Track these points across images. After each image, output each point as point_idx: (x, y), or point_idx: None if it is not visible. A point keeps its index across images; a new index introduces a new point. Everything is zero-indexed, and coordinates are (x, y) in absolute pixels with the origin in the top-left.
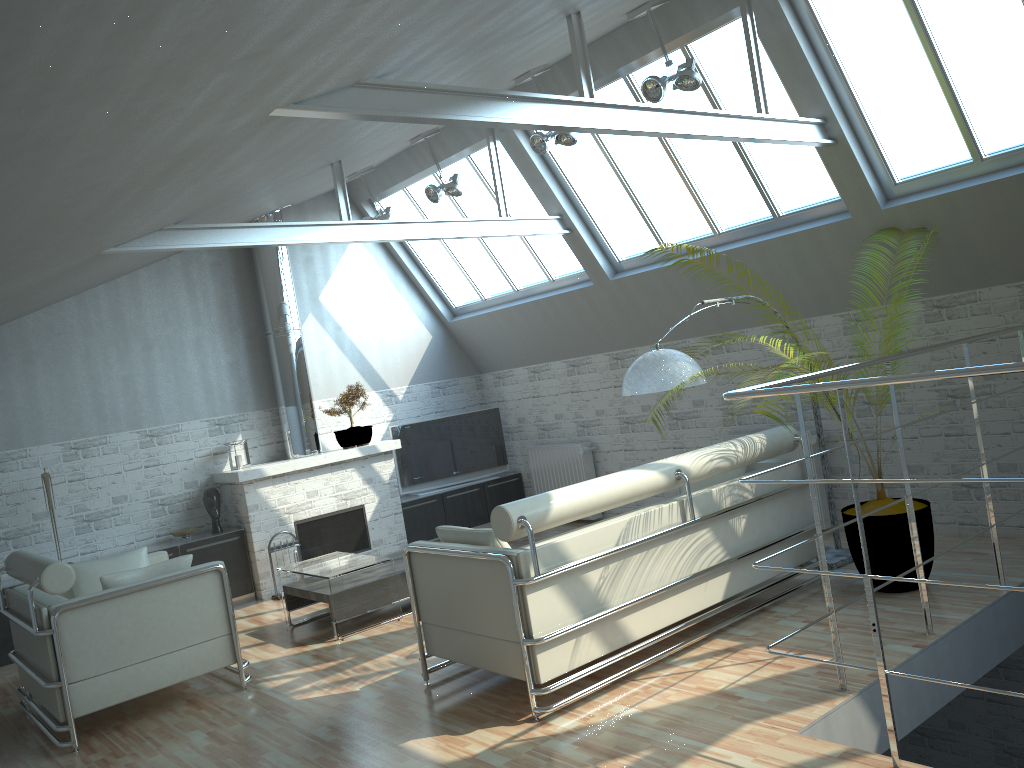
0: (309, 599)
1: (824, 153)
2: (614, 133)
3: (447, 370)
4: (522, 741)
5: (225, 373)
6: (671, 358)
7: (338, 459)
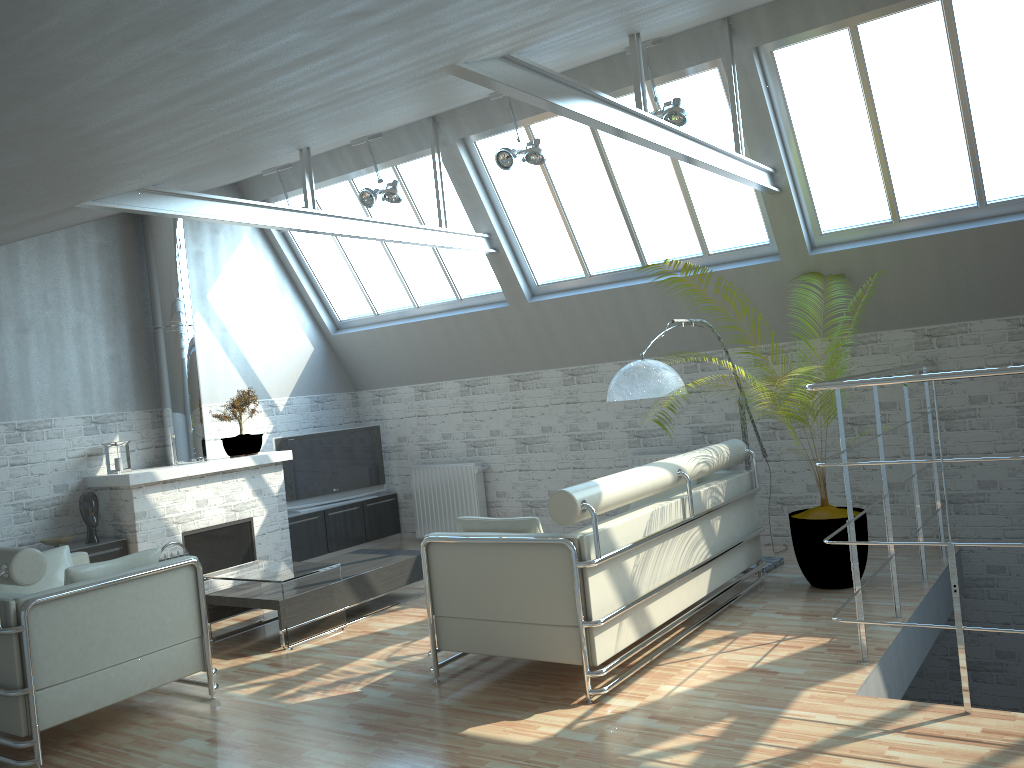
0: (247, 607)
1: (767, 200)
2: (656, 149)
3: (326, 384)
4: (594, 720)
5: (105, 366)
6: (661, 367)
7: (231, 467)
